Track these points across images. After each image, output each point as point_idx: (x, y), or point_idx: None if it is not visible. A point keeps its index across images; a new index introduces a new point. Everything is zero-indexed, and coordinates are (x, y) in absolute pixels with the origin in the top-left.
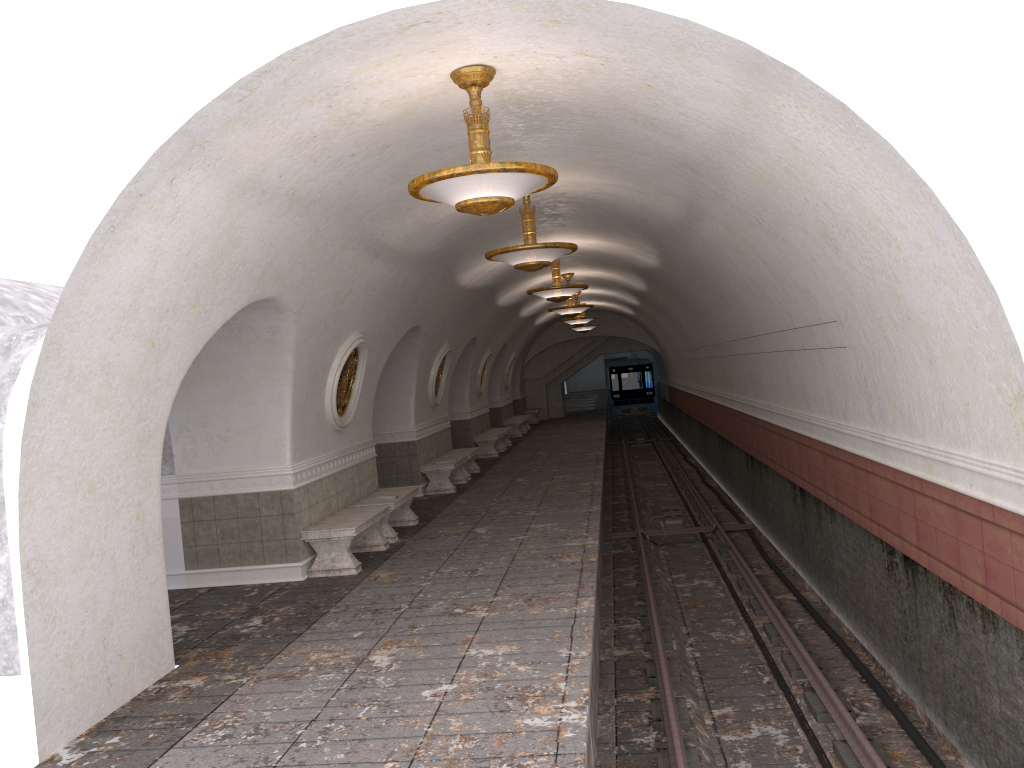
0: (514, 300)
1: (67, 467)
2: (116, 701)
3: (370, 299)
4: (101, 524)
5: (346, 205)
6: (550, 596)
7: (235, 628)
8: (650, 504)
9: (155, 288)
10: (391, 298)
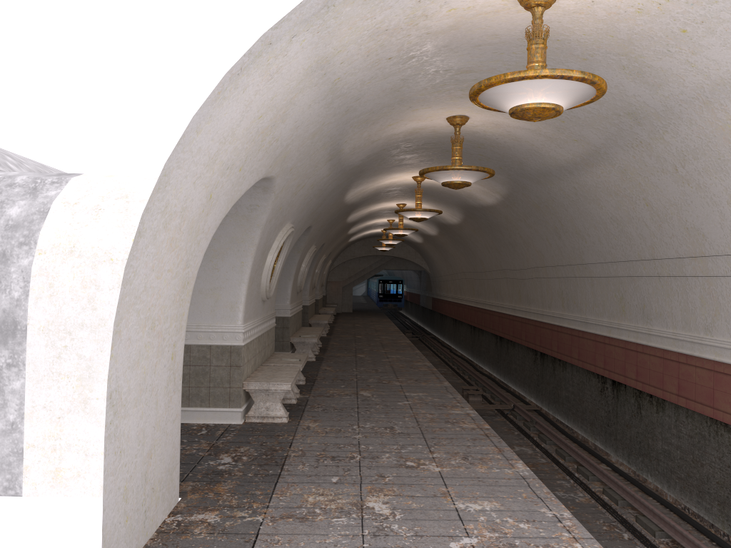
0: (355, 219)
1: (143, 301)
2: (147, 533)
3: (306, 196)
4: (153, 360)
5: (349, 107)
6: (482, 457)
7: (211, 464)
8: None
9: (231, 143)
10: (314, 199)
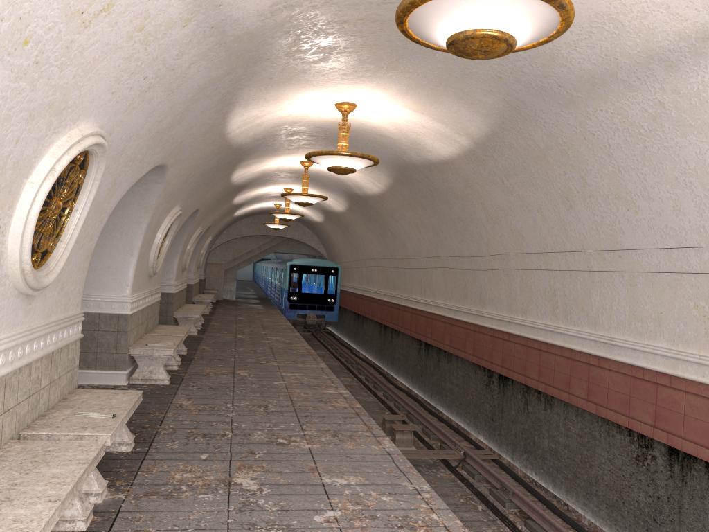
0: (243, 180)
1: None
2: None
3: (133, 65)
4: None
5: None
6: None
7: None
8: None
9: None
10: (159, 91)
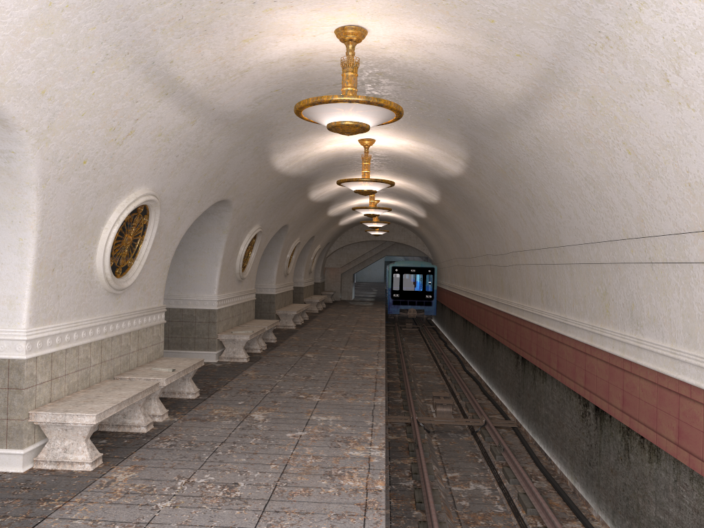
0: (324, 198)
1: None
2: None
3: (164, 152)
4: None
5: None
6: None
7: None
8: (420, 385)
9: None
10: (193, 159)
